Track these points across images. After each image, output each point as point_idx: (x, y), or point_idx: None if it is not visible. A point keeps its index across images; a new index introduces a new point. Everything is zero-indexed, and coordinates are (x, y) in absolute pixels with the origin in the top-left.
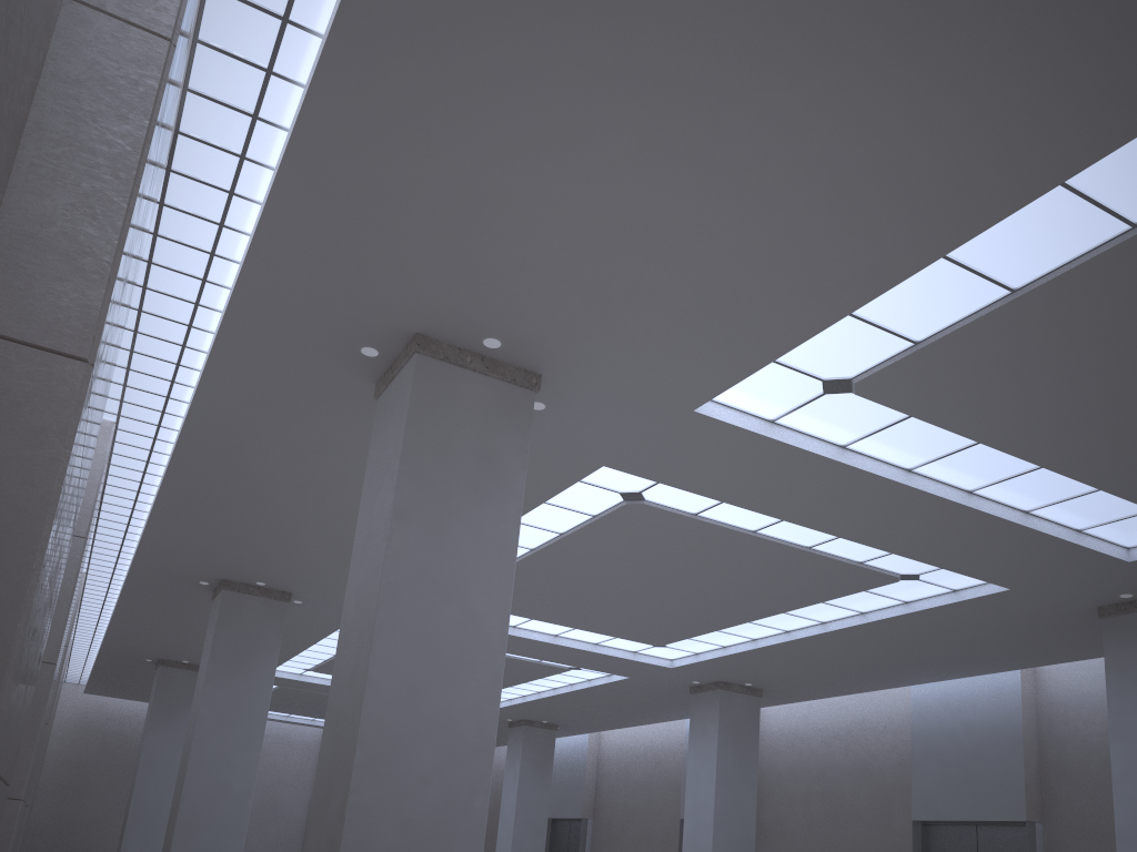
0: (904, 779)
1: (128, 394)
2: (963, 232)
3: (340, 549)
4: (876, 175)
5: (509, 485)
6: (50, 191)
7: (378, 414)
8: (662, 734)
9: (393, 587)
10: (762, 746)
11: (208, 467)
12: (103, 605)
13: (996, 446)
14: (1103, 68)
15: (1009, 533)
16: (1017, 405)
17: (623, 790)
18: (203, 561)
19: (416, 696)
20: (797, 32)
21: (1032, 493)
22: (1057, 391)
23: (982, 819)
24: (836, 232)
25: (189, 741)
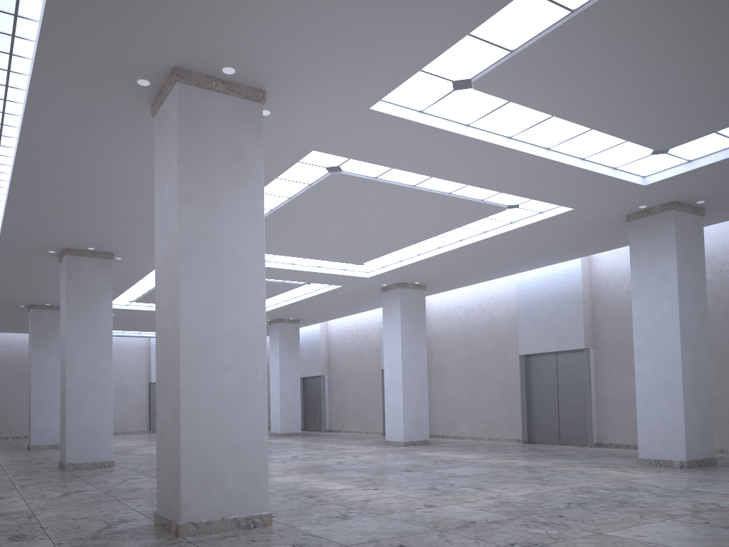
0: (513, 331)
1: None
2: None
3: (142, 221)
4: None
5: (253, 171)
6: None
7: (156, 127)
8: (366, 319)
9: (187, 248)
10: (428, 320)
11: (41, 173)
12: None
13: (564, 117)
14: None
15: (573, 173)
16: (576, 89)
17: (345, 355)
18: (49, 237)
19: (213, 316)
20: None
21: (586, 146)
22: (601, 78)
23: (559, 350)
24: None
25: (63, 357)
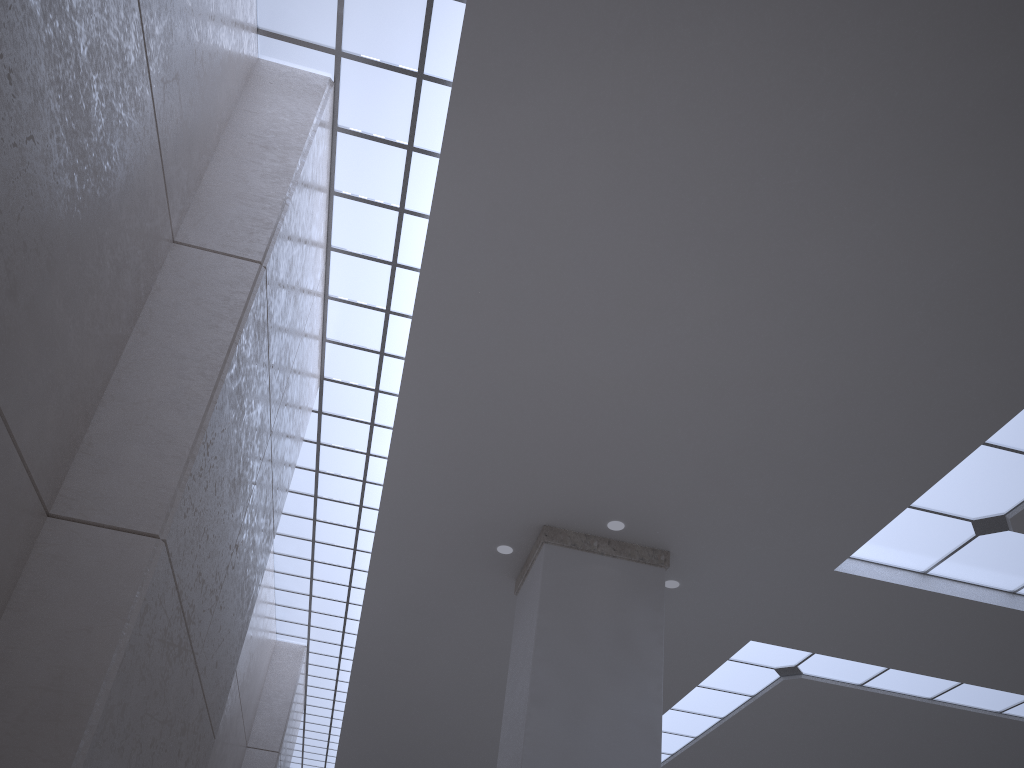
0: None
1: (313, 618)
2: None
3: None
4: (980, 286)
5: (646, 661)
6: (142, 392)
7: (517, 607)
8: None
9: None
10: None
11: (382, 678)
12: None
13: None
14: None
15: None
16: None
17: None
18: None
19: None
20: (858, 158)
21: None
22: None
23: None
24: (948, 355)
25: None
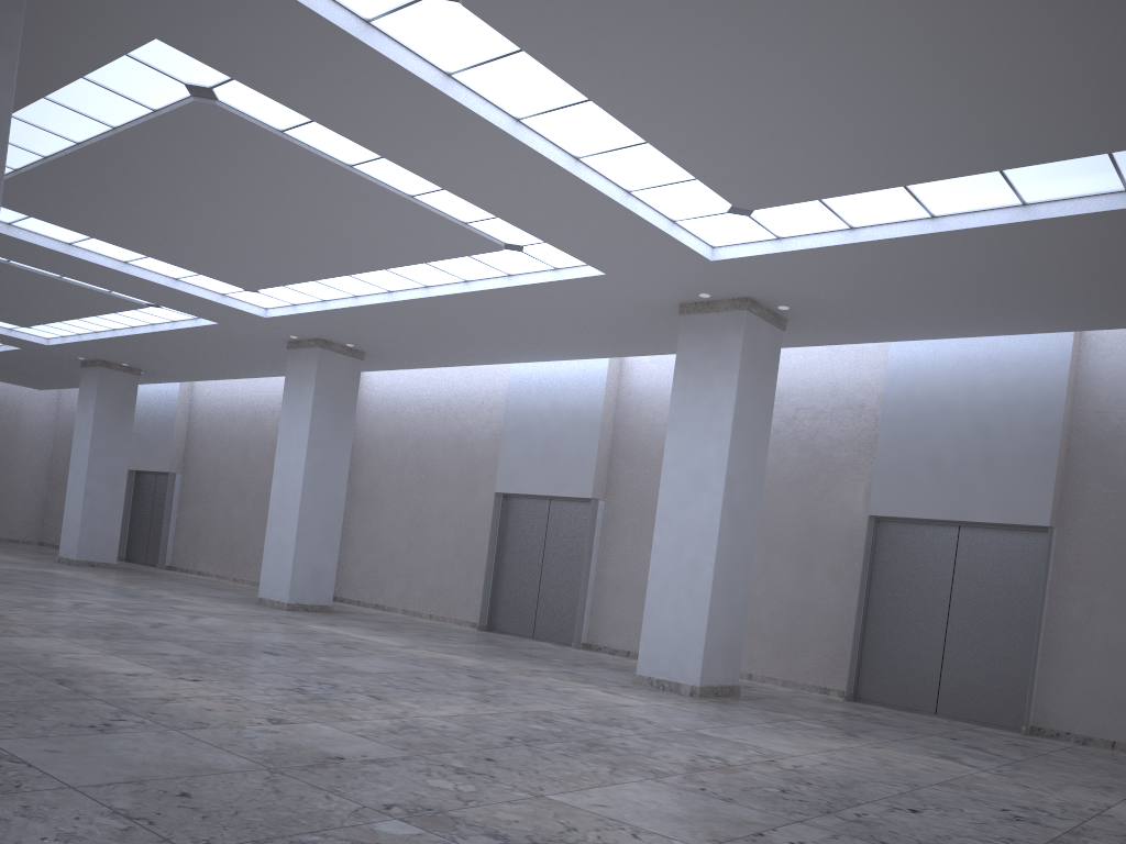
0: (493, 454)
1: None
2: None
3: None
4: None
5: None
6: None
7: None
8: (261, 391)
9: None
10: (363, 411)
11: None
12: None
13: (606, 108)
14: None
15: (610, 212)
16: (630, 61)
17: (216, 446)
18: None
19: None
20: None
21: (635, 171)
22: (670, 52)
23: (555, 494)
24: None
25: None
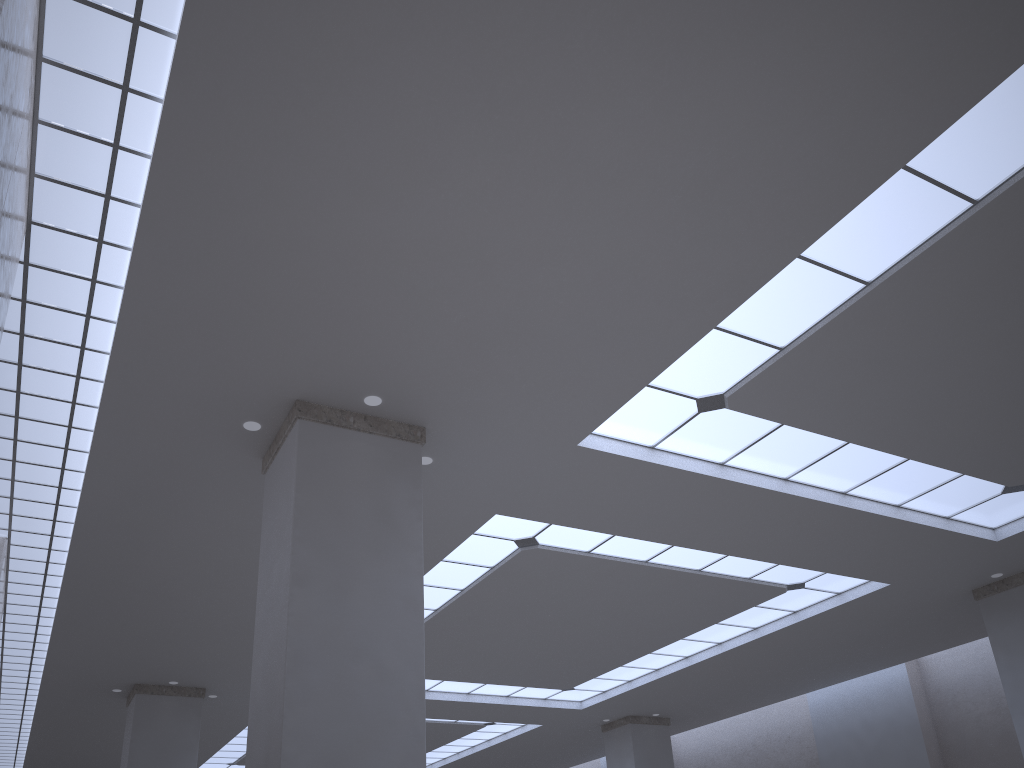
0: None
1: (16, 506)
2: (818, 225)
3: (248, 636)
4: (730, 176)
5: (407, 537)
6: None
7: (267, 487)
8: None
9: (300, 655)
10: None
11: (105, 569)
12: (20, 728)
13: (865, 443)
14: (938, 35)
15: (886, 528)
16: (881, 399)
17: None
18: (113, 668)
19: (337, 767)
20: (640, 31)
21: (901, 486)
22: (917, 380)
23: None
24: (697, 240)
25: None
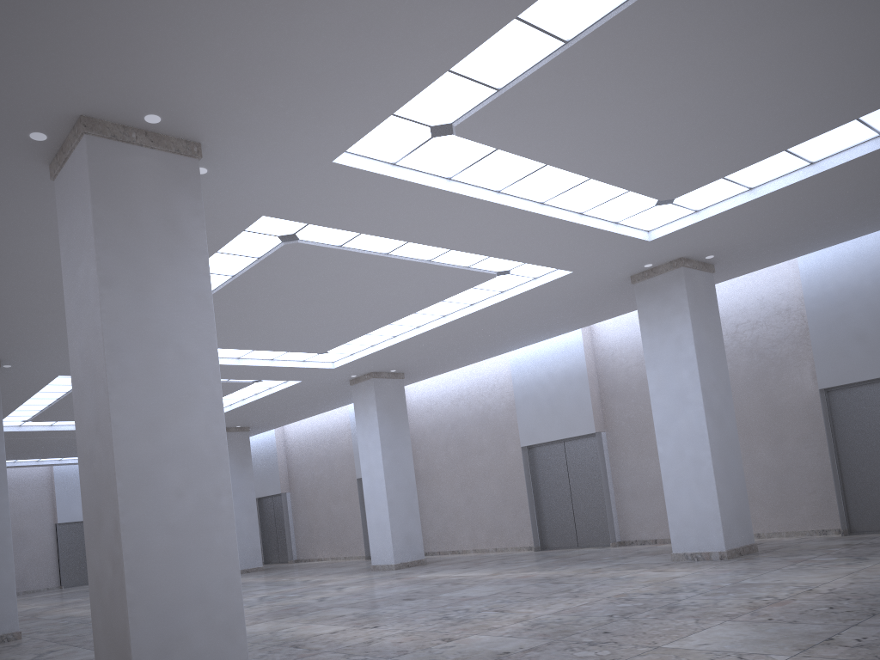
0: (512, 419)
1: None
2: None
3: (39, 316)
4: None
5: (193, 243)
6: None
7: (59, 193)
8: (332, 419)
9: (115, 344)
10: (408, 414)
11: None
12: None
13: (559, 166)
14: None
15: (571, 230)
16: (572, 133)
17: (309, 466)
18: None
19: (156, 429)
20: None
21: (584, 198)
22: (599, 119)
23: (567, 437)
24: (434, 1)
25: None
